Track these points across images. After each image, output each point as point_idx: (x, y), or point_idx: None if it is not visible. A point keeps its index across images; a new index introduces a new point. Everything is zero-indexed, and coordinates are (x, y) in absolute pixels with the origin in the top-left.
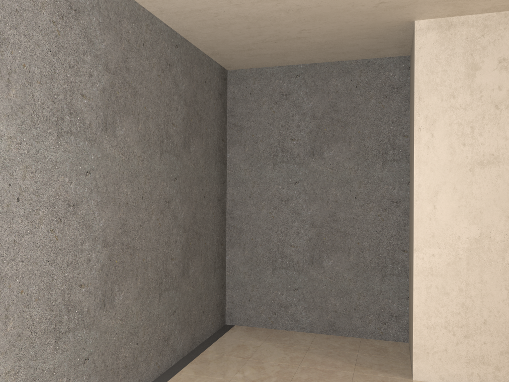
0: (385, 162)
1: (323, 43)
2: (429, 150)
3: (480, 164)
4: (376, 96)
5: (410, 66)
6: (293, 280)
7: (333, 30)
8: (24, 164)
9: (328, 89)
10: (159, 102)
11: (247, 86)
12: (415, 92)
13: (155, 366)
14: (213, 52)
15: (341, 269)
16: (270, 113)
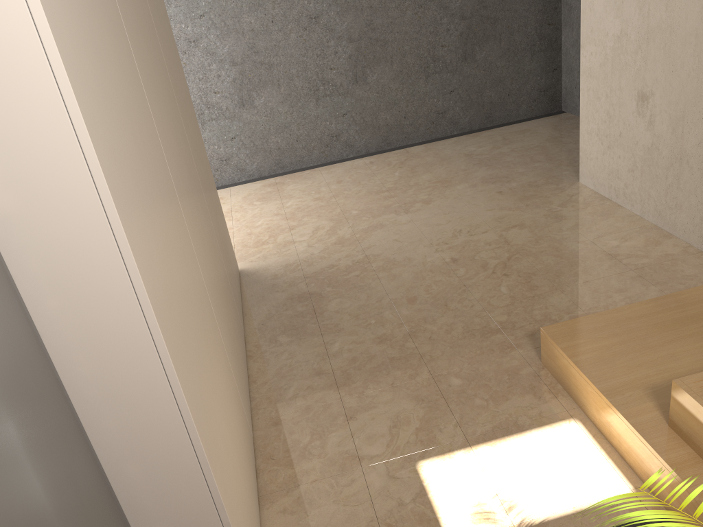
0: None
1: None
2: None
3: None
4: None
5: None
6: None
7: None
8: (271, 0)
9: None
10: None
11: None
12: None
13: (426, 131)
14: None
15: None
16: None
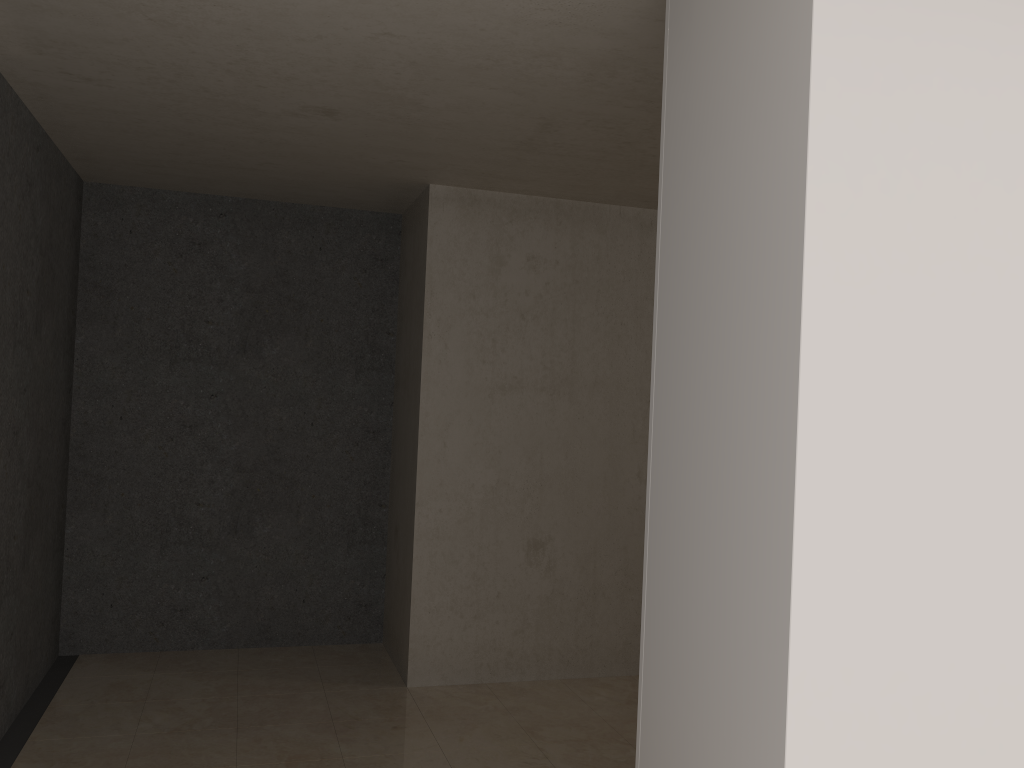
0: (360, 370)
1: (287, 181)
2: (441, 366)
3: (502, 389)
4: (350, 267)
5: (402, 231)
6: (199, 563)
7: (314, 172)
8: None
9: (275, 245)
10: (17, 254)
11: (124, 217)
12: (427, 284)
13: None
14: (82, 157)
15: (285, 538)
16: (168, 271)
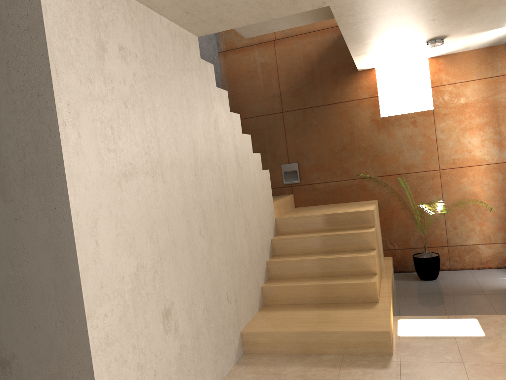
0: None
1: None
2: (79, 157)
3: (125, 177)
4: None
5: None
6: None
7: None
8: None
9: None
10: None
11: None
12: (51, 61)
13: None
14: None
15: None
16: None
